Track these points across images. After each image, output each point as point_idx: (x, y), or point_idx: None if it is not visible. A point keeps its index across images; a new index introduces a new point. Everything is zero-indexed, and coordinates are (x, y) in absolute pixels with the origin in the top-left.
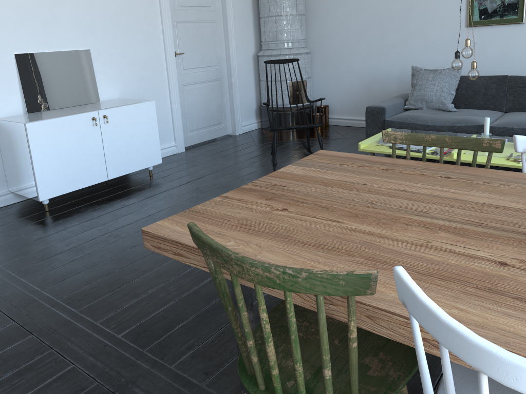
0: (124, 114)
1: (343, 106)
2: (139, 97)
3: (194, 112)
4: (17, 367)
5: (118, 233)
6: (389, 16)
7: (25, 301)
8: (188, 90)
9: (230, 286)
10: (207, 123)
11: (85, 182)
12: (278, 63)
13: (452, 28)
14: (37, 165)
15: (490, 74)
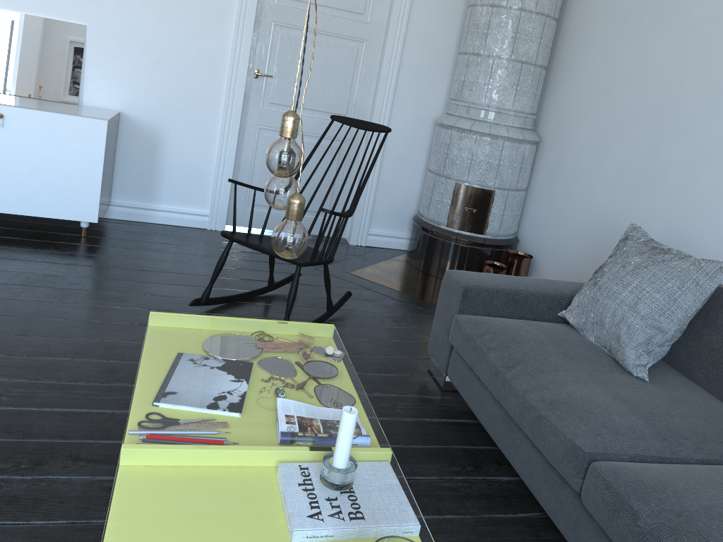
0: (39, 123)
1: (555, 271)
2: (160, 120)
3: None
4: None
5: None
6: (678, 98)
7: None
8: (268, 138)
9: None
10: None
11: None
12: (357, 126)
13: None
14: None
15: None
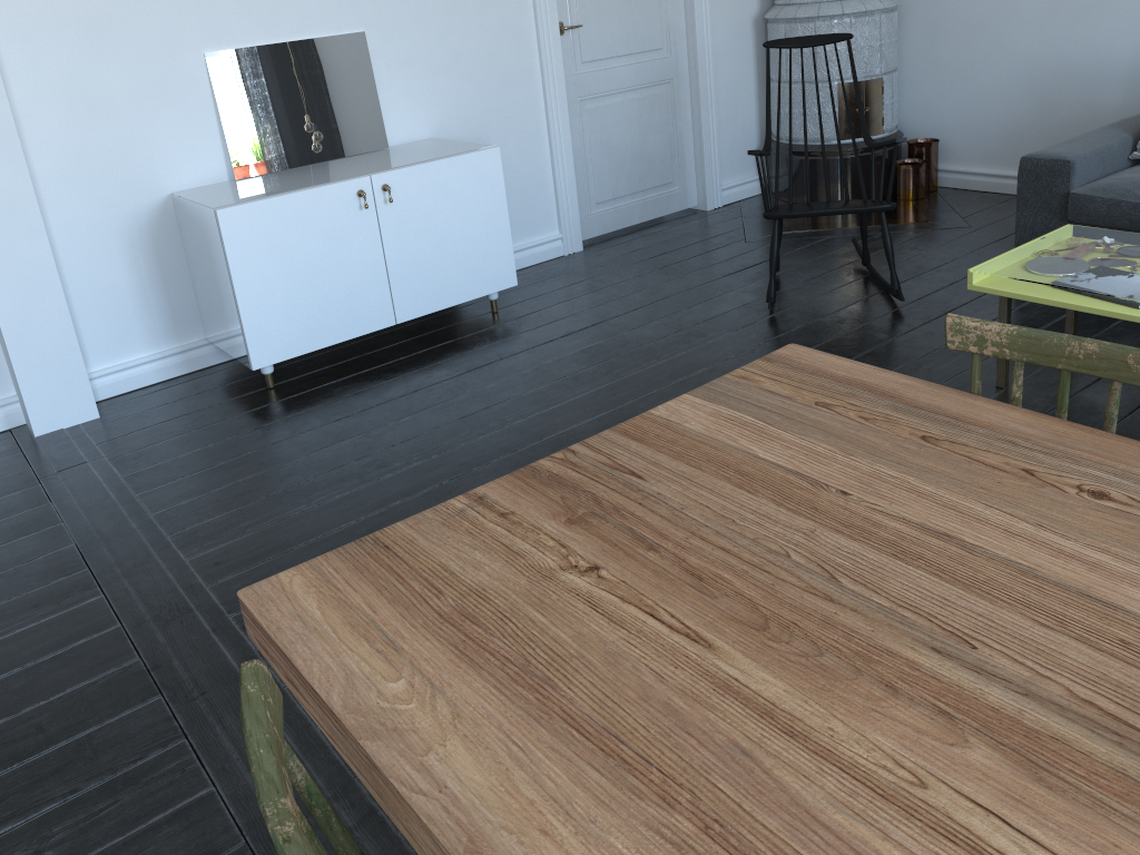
0: (428, 180)
1: (976, 143)
2: (478, 132)
3: (608, 161)
4: (113, 770)
5: (389, 458)
6: None
7: (170, 611)
8: (592, 111)
9: None
10: (637, 186)
11: (347, 331)
12: (800, 46)
13: None
14: (243, 296)
15: None
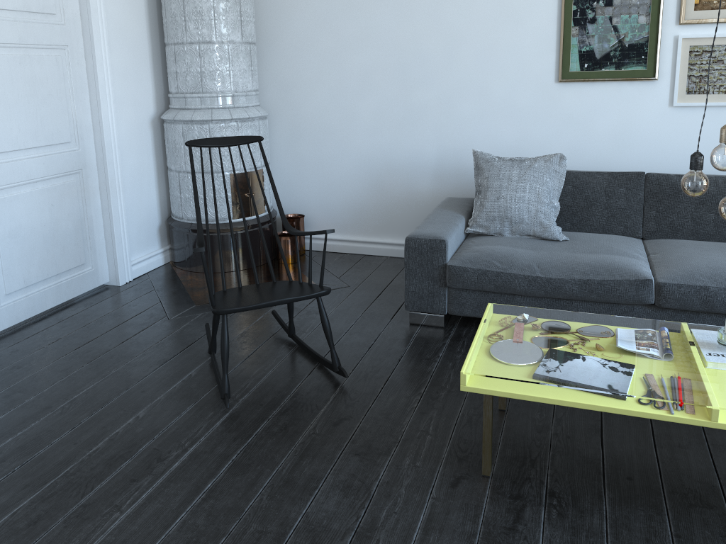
0: None
1: (331, 217)
2: None
3: (18, 250)
4: None
5: None
6: (417, 54)
7: None
8: None
9: None
10: (50, 271)
11: None
12: (218, 145)
13: (532, 83)
14: None
15: (599, 165)
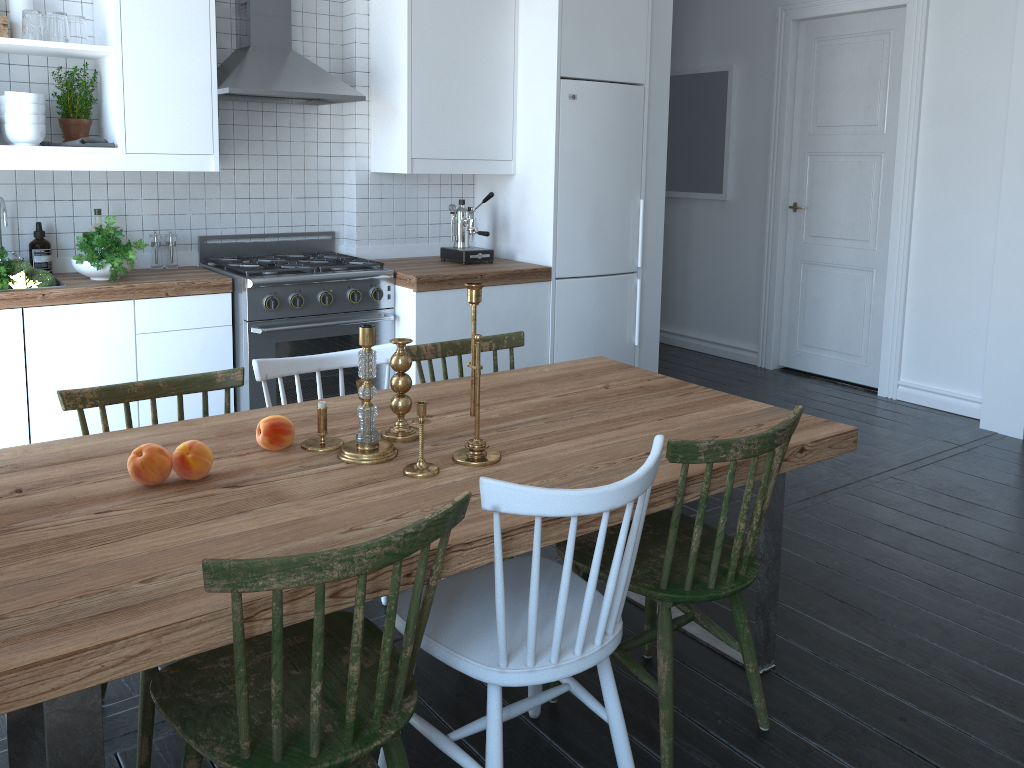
0: None
1: None
2: None
3: None
4: None
5: None
6: None
7: (819, 486)
8: None
9: (854, 602)
10: None
11: None
12: None
13: None
14: None
15: None
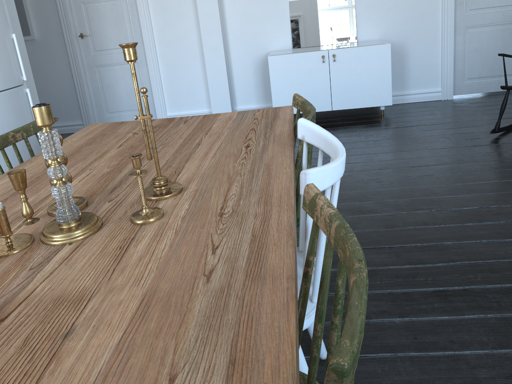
0: (353, 54)
1: None
2: (403, 39)
3: (478, 58)
4: None
5: None
6: None
7: None
8: (472, 33)
9: None
10: (495, 73)
11: None
12: None
13: None
14: (273, 88)
15: None
